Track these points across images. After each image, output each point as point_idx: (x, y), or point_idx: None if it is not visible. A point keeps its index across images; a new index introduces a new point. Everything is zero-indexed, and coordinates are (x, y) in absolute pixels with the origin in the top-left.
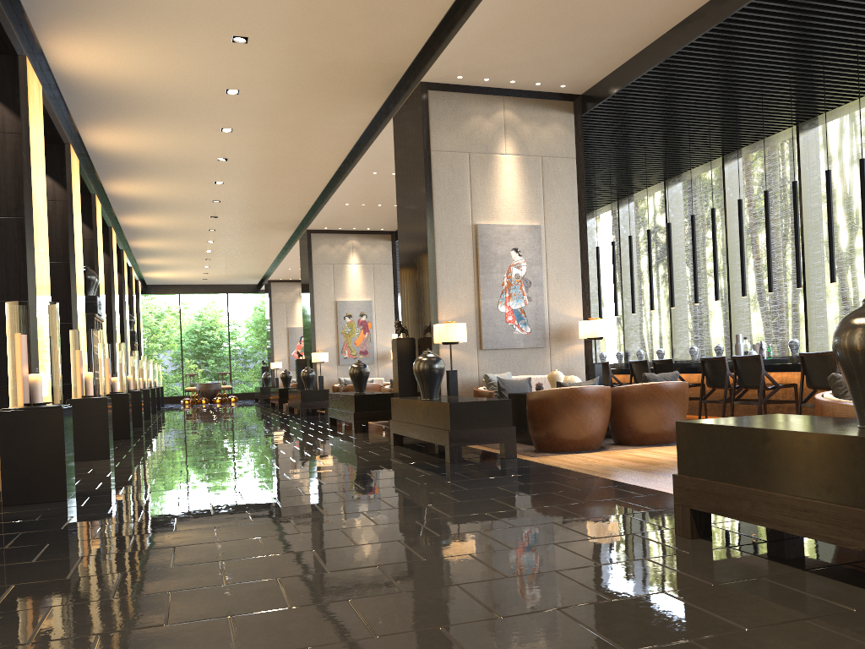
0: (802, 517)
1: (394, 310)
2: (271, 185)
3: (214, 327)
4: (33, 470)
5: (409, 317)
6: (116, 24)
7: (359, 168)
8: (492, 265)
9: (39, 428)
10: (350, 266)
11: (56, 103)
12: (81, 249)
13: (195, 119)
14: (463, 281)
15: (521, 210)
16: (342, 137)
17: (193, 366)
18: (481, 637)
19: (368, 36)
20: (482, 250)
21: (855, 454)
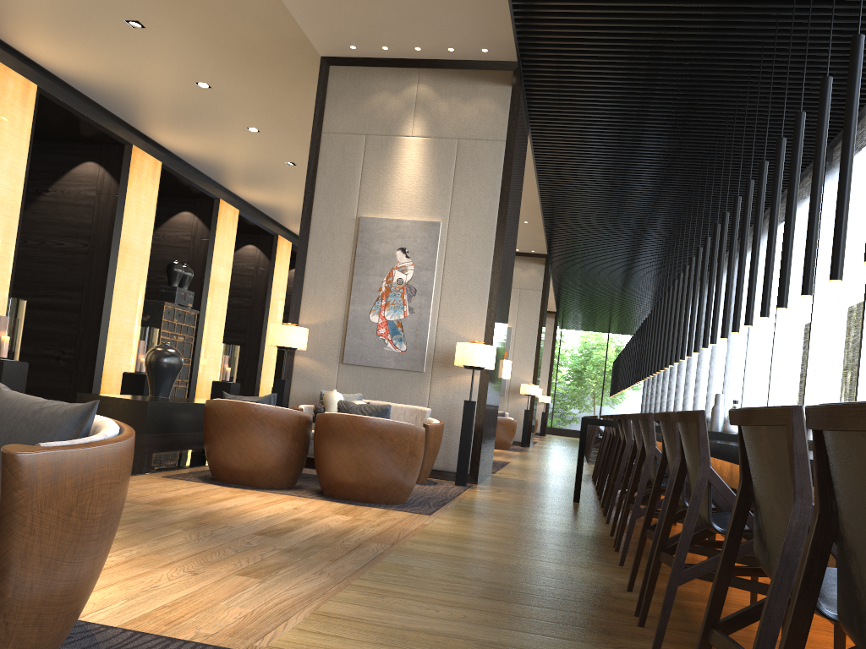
0: None
1: (537, 341)
2: None
3: None
4: None
5: None
6: (31, 18)
7: None
8: (370, 266)
9: None
10: None
11: (88, 105)
12: (146, 241)
13: (213, 118)
14: (334, 282)
15: (421, 203)
16: None
17: None
18: None
19: (234, 7)
20: (361, 247)
21: None
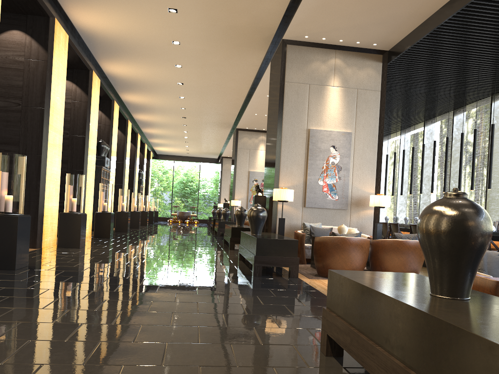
0: (370, 358)
1: None
2: (211, 100)
3: (193, 181)
4: None
5: (266, 183)
6: (102, 0)
7: (258, 92)
8: (316, 155)
9: (4, 227)
10: (259, 151)
11: (81, 46)
12: (96, 130)
13: (159, 59)
14: (297, 164)
15: (340, 122)
16: (246, 73)
17: (178, 201)
18: None
19: (248, 9)
20: (311, 145)
21: (400, 316)
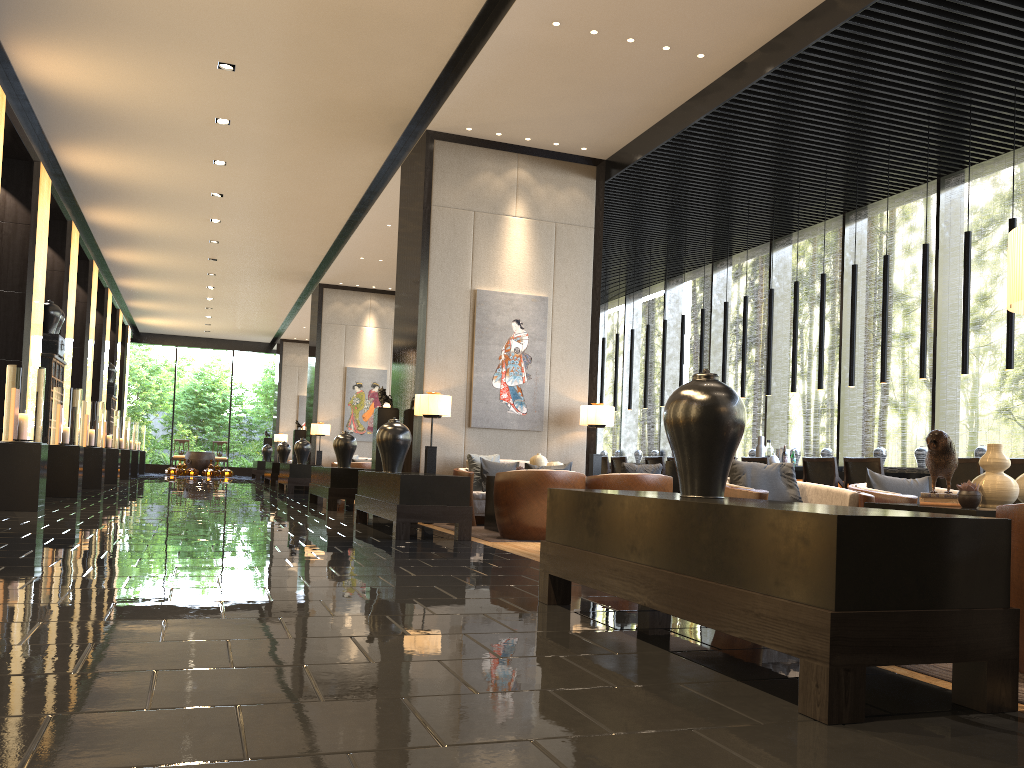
0: (613, 576)
1: None
2: (275, 229)
3: (216, 389)
4: None
5: (397, 386)
6: (89, 38)
7: (371, 218)
8: (489, 336)
9: None
10: (366, 329)
11: (24, 116)
12: (43, 280)
13: (183, 147)
14: (455, 351)
15: (528, 279)
16: (350, 182)
17: (186, 431)
18: (257, 647)
19: (367, 76)
20: (480, 318)
21: (648, 514)
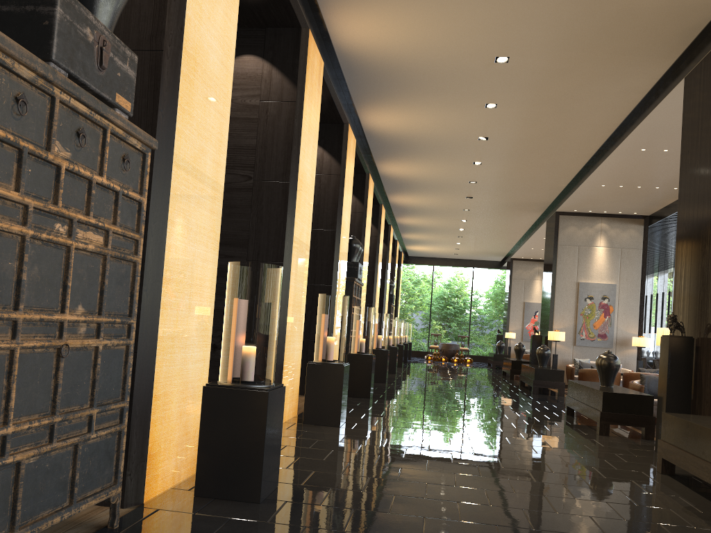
0: None
1: (640, 296)
2: (527, 165)
3: (459, 295)
4: (229, 460)
5: (685, 310)
6: None
7: (626, 144)
8: None
9: (241, 412)
10: (597, 249)
11: (337, 83)
12: (348, 219)
13: (461, 95)
14: None
15: None
16: (613, 109)
17: (438, 327)
18: None
19: None
20: None
21: None
